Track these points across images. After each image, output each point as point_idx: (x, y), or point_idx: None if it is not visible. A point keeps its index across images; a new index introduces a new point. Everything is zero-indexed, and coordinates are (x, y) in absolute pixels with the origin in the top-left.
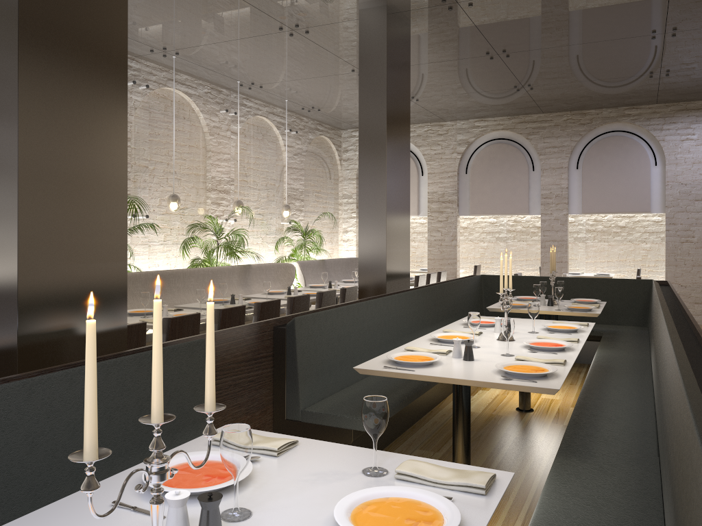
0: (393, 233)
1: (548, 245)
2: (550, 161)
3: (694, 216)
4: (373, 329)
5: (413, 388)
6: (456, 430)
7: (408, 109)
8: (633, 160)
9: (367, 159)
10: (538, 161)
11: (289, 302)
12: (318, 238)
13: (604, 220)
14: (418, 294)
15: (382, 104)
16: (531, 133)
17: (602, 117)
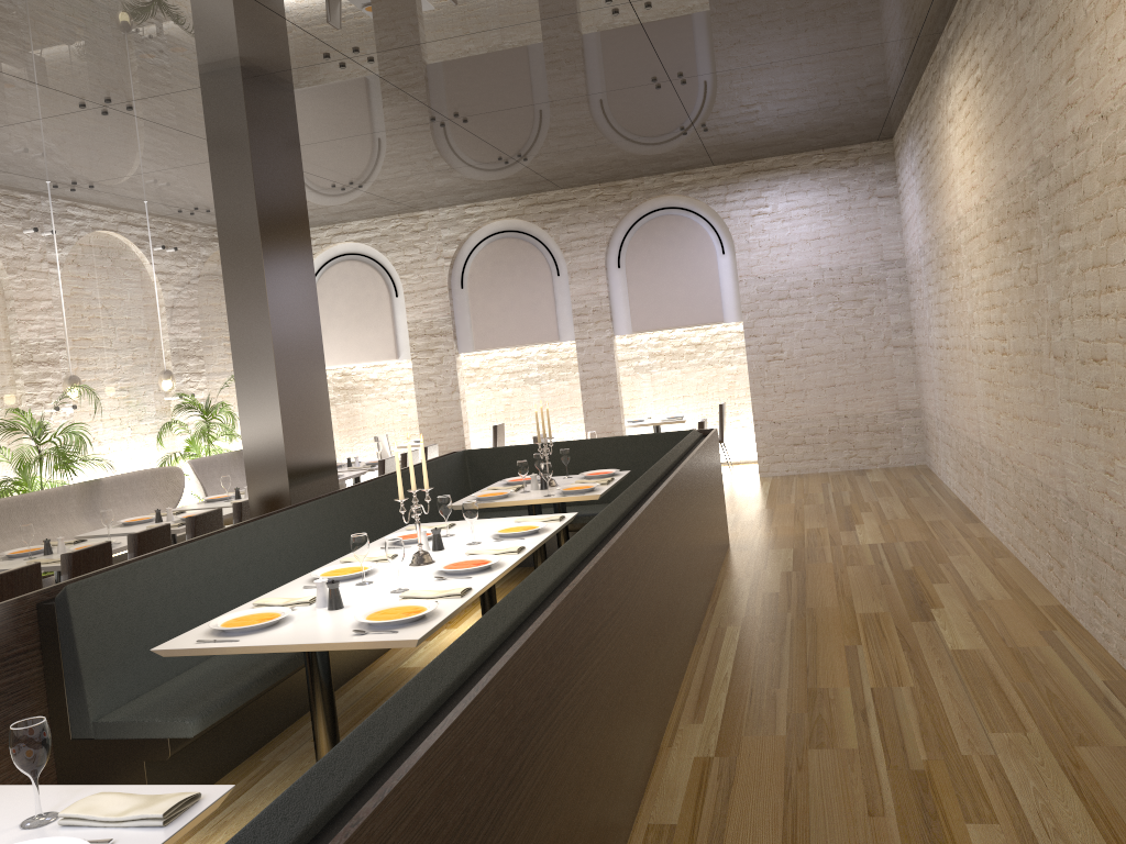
0: (296, 412)
1: (591, 384)
2: (580, 259)
3: (779, 322)
4: (238, 573)
5: (289, 655)
6: (313, 713)
7: (305, 219)
8: (693, 249)
9: (239, 305)
10: (564, 261)
11: (131, 542)
12: (229, 417)
13: (673, 337)
14: (331, 504)
15: (252, 218)
16: (549, 220)
17: (645, 189)
